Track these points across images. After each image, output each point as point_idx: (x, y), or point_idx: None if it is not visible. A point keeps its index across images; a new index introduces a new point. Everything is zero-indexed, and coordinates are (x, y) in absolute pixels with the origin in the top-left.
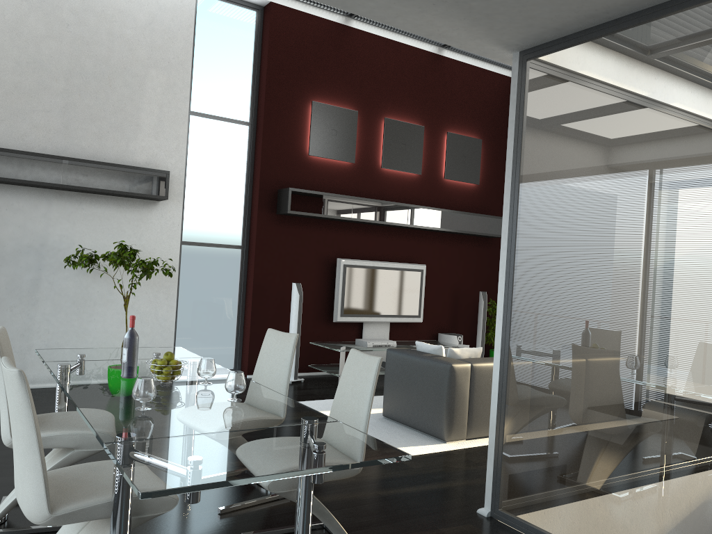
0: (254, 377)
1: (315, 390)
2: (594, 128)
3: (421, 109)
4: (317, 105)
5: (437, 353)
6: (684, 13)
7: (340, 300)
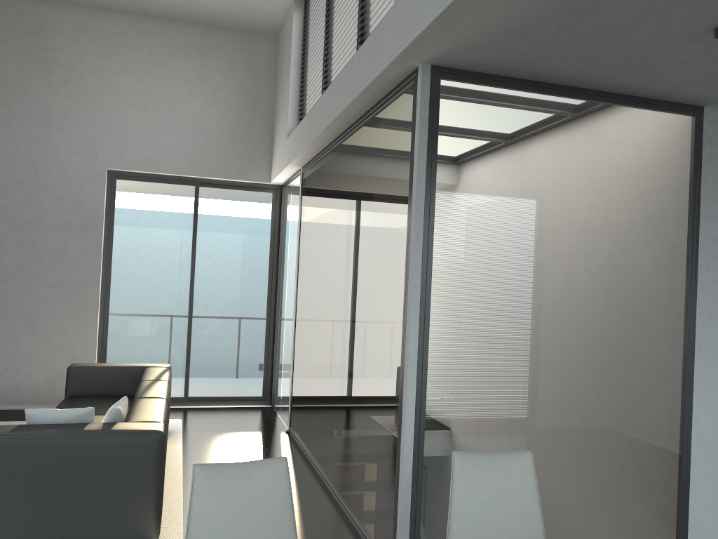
0: None
1: None
2: (518, 177)
3: None
4: None
5: (86, 420)
6: (590, 104)
7: None
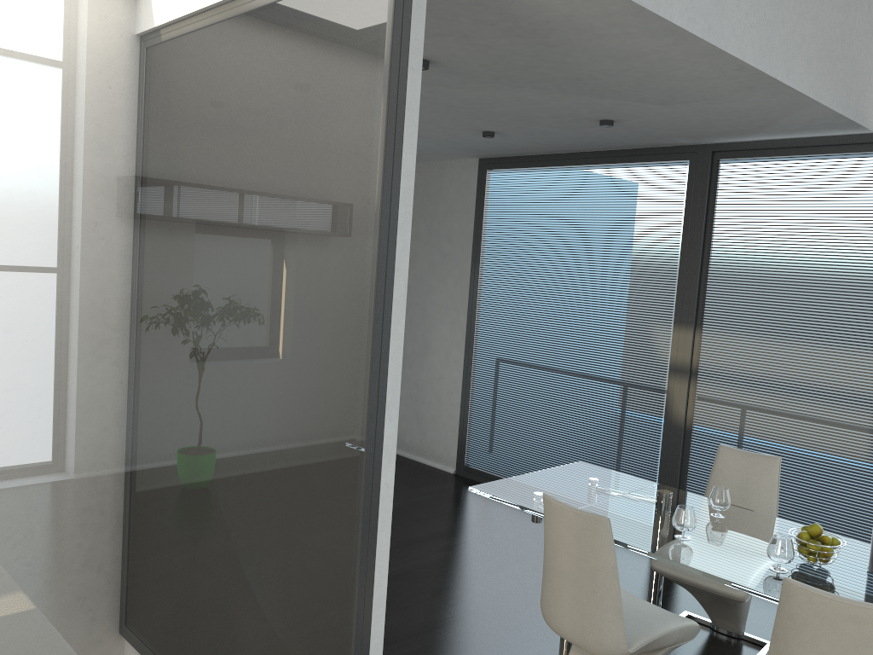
0: None
1: None
2: None
3: None
4: None
5: None
6: None
7: None
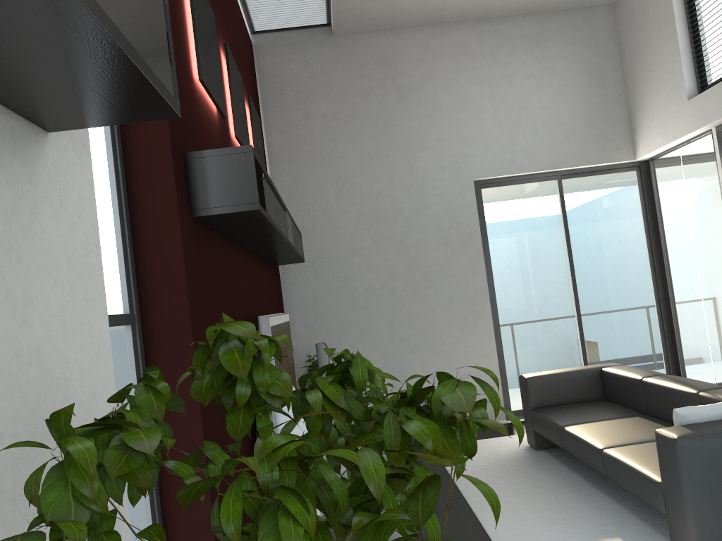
0: None
1: None
2: None
3: (231, 47)
4: None
5: None
6: None
7: None
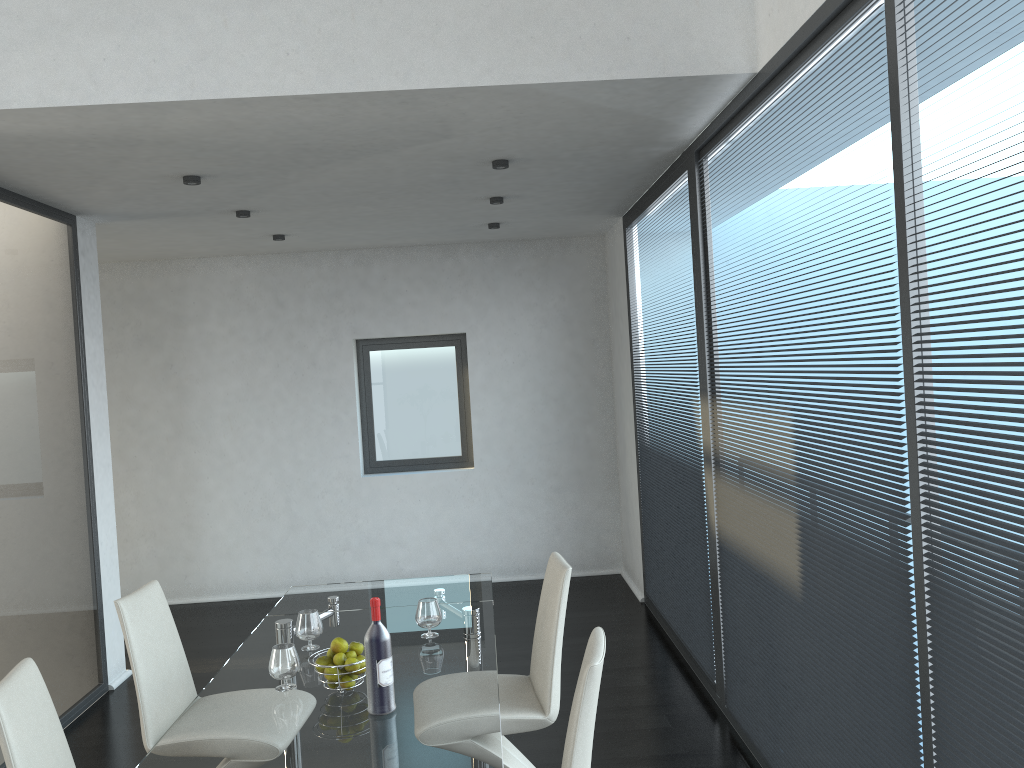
0: None
1: None
2: None
3: None
4: None
5: None
6: (2, 204)
7: None
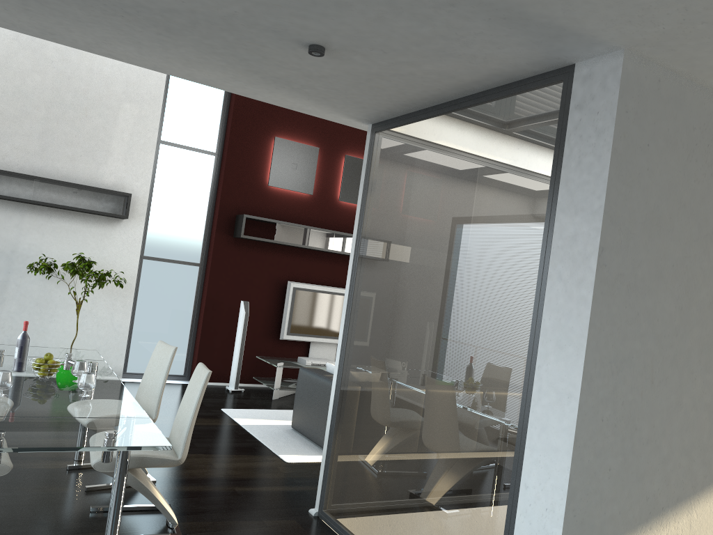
0: (142, 380)
1: (248, 400)
2: (405, 196)
3: None
4: (279, 140)
5: None
6: (461, 111)
7: (287, 320)
